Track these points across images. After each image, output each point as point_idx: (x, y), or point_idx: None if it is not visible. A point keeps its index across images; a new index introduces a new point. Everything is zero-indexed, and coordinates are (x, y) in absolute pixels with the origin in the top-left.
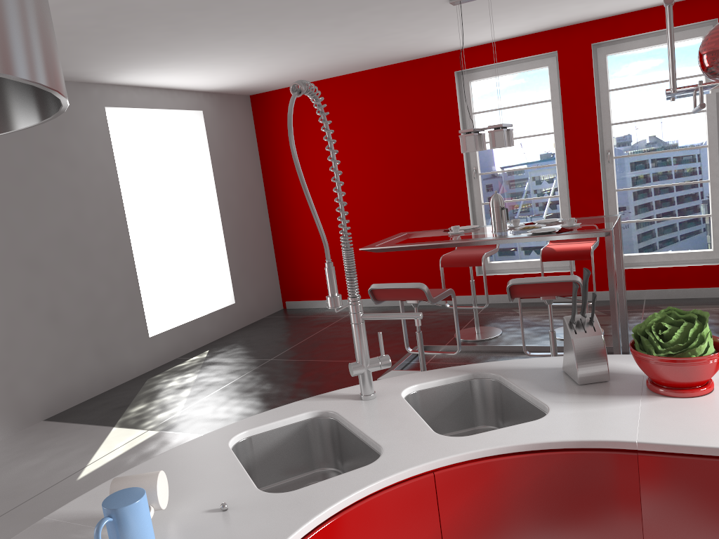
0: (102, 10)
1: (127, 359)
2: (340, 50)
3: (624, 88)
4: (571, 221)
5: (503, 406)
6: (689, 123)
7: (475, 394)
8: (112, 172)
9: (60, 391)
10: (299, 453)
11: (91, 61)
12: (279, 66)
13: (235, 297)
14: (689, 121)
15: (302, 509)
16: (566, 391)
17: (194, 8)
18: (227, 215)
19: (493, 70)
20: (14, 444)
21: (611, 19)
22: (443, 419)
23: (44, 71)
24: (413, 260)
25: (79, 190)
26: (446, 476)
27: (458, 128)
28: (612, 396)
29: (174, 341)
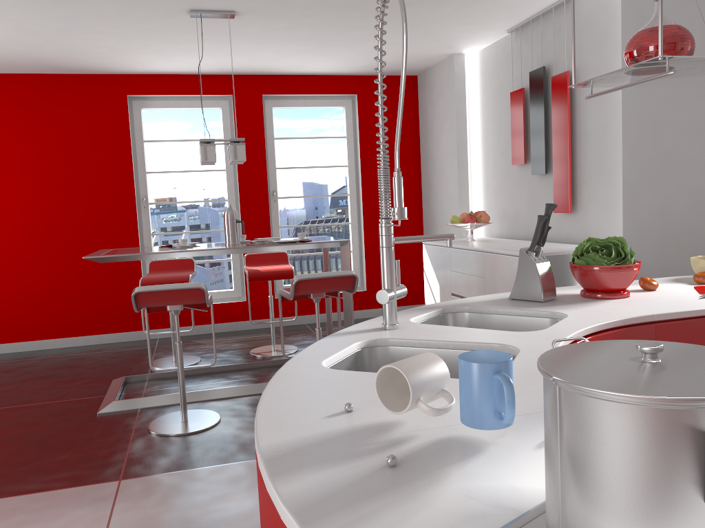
0: None
1: None
2: (20, 36)
3: (287, 138)
4: (303, 235)
5: None
6: (335, 175)
7: None
8: None
9: None
10: None
11: None
12: None
13: None
14: (335, 172)
15: None
16: (544, 305)
17: None
18: None
19: (167, 102)
20: None
21: (279, 77)
22: None
23: None
24: (69, 295)
25: None
26: None
27: (130, 153)
28: (579, 303)
29: None
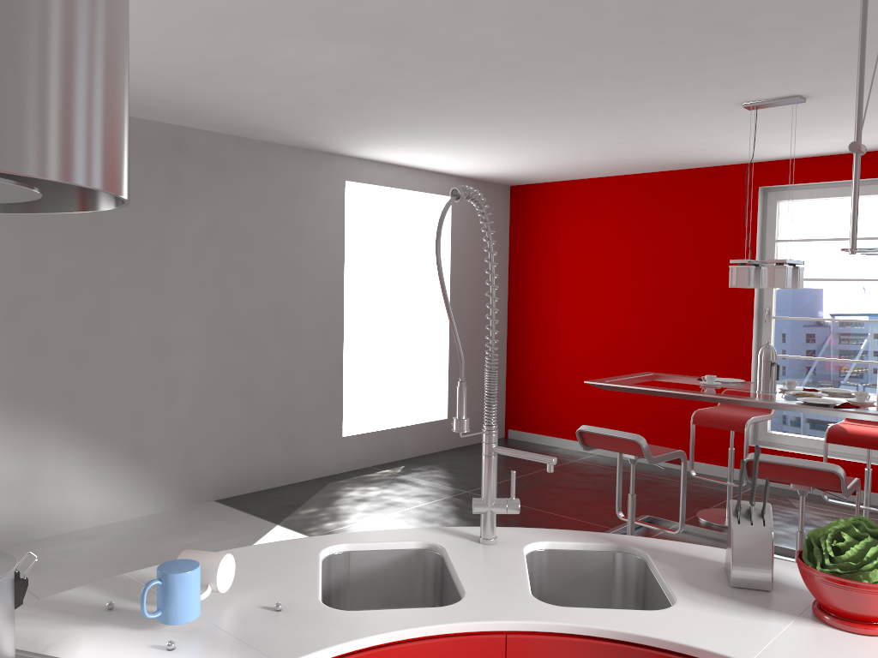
0: (343, 84)
1: (313, 455)
2: (613, 147)
3: None
4: (861, 396)
5: (645, 592)
6: None
7: (617, 570)
8: (339, 251)
9: (237, 474)
10: (399, 583)
11: (335, 132)
12: (541, 157)
13: (449, 411)
14: None
15: (348, 630)
16: (711, 590)
17: (437, 89)
18: (458, 317)
19: (810, 191)
20: (178, 518)
21: None
22: (573, 590)
23: (82, 173)
24: (670, 410)
25: (301, 264)
26: (520, 643)
27: (753, 256)
28: (761, 608)
29: (369, 447)
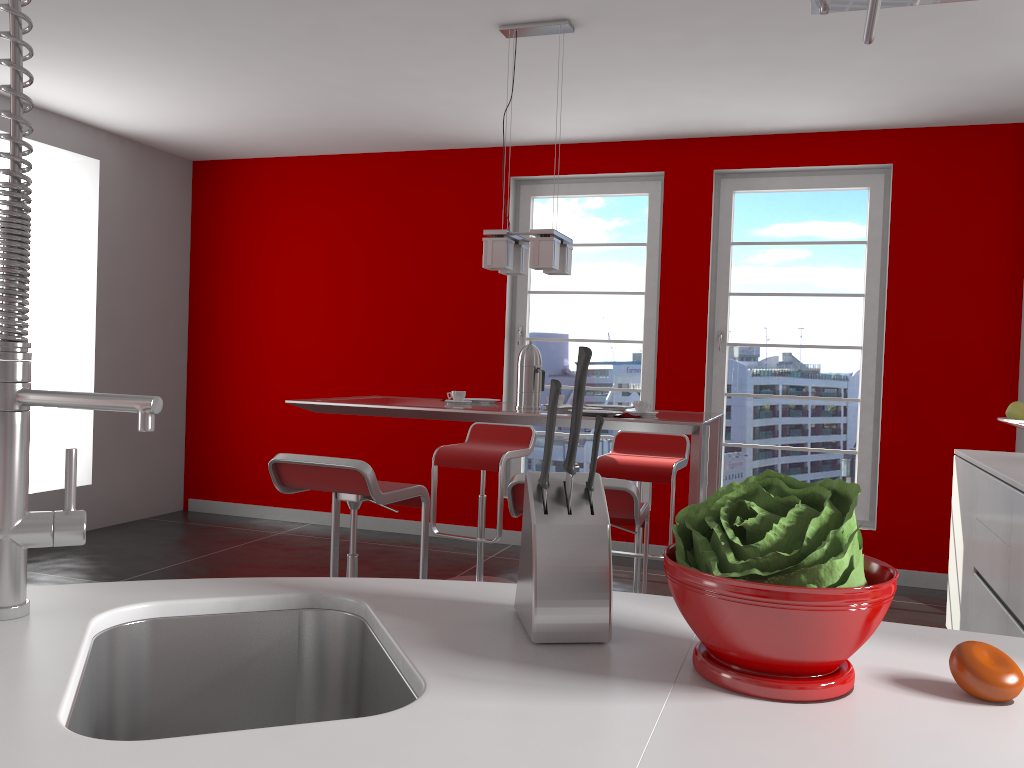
0: None
1: None
2: (331, 94)
3: (753, 243)
4: (642, 405)
5: (362, 684)
6: (839, 310)
7: (308, 646)
8: None
9: None
10: None
11: None
12: (232, 105)
13: (94, 474)
14: (839, 306)
15: None
16: (496, 655)
17: None
18: (110, 337)
19: (568, 186)
20: None
21: (745, 139)
22: (215, 700)
23: None
24: (406, 459)
25: None
26: None
27: None
28: (602, 677)
29: None
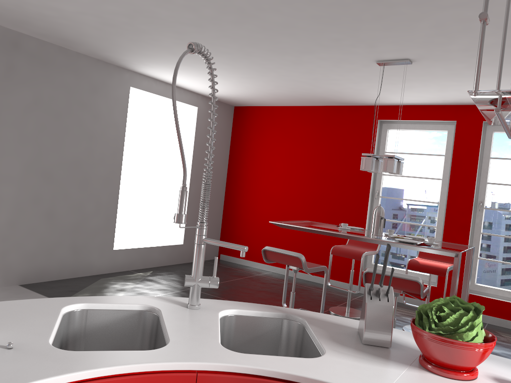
0: (130, 11)
1: (92, 260)
2: (297, 84)
3: (502, 158)
4: (431, 240)
5: (302, 348)
6: None
7: (283, 332)
8: (122, 130)
9: (37, 268)
10: (124, 335)
11: (125, 51)
12: (254, 87)
13: (184, 240)
14: None
15: (65, 366)
16: (349, 346)
17: (192, 24)
18: (195, 182)
19: (406, 125)
20: None
21: None
22: (252, 345)
23: None
24: (317, 247)
25: (95, 135)
26: (207, 380)
27: None
28: (384, 359)
29: (130, 258)
